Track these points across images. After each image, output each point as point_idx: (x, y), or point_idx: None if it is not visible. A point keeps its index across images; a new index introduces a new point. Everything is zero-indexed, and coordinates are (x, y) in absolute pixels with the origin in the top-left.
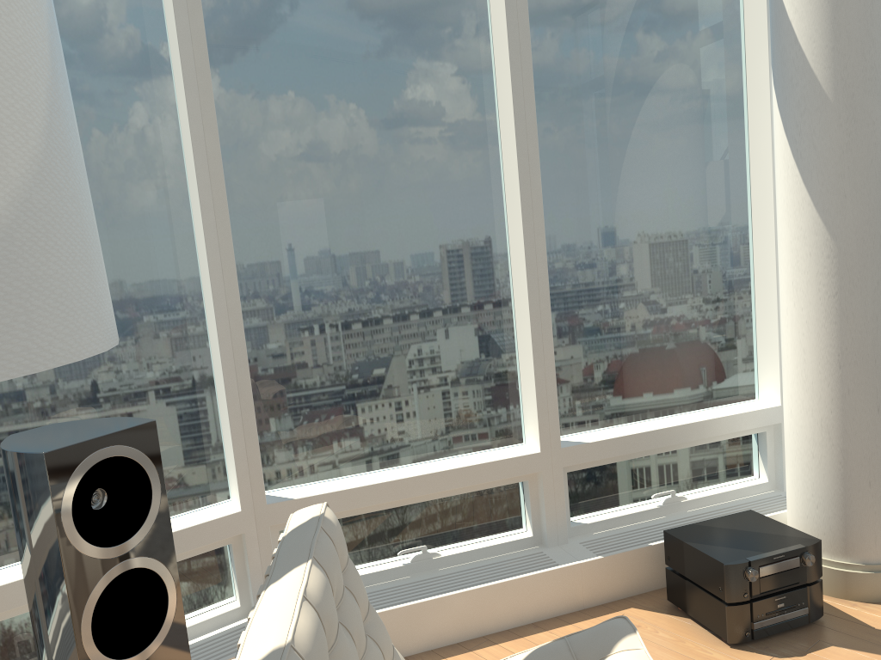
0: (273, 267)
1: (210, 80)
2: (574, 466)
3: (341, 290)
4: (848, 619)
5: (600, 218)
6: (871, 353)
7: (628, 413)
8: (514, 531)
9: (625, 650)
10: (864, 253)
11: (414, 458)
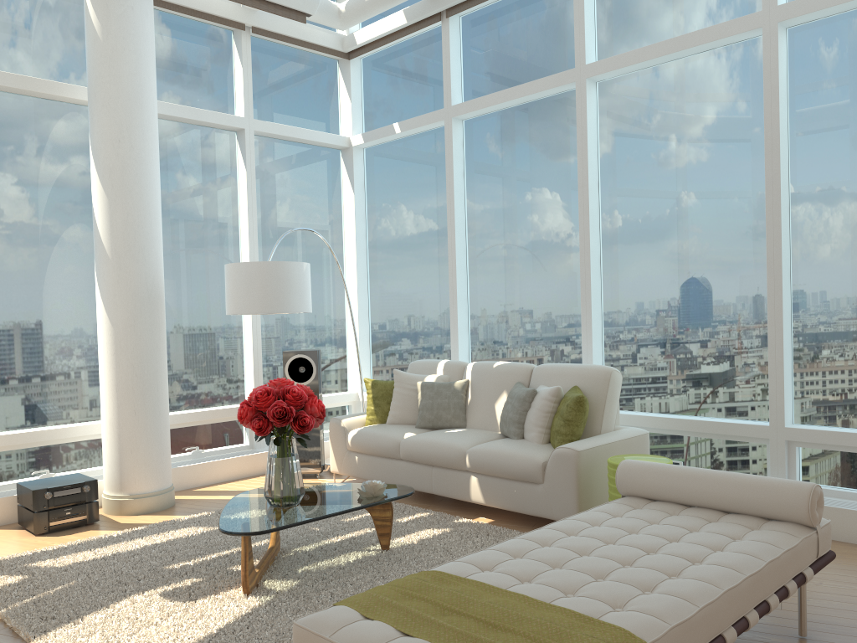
0: None
1: None
2: None
3: None
4: (112, 521)
5: (2, 308)
6: (131, 384)
7: (19, 423)
8: None
9: None
10: (126, 334)
11: None
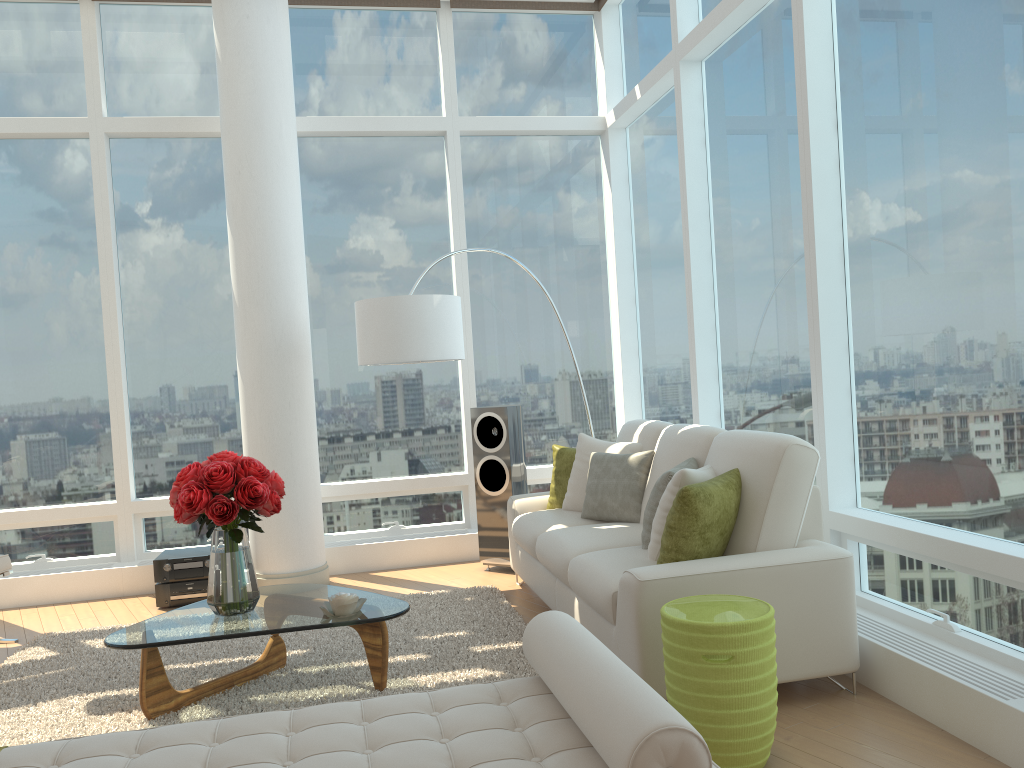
0: None
1: None
2: (146, 514)
3: (2, 401)
4: None
5: (176, 365)
6: (260, 448)
7: None
8: (109, 553)
9: None
10: (254, 391)
11: (45, 502)
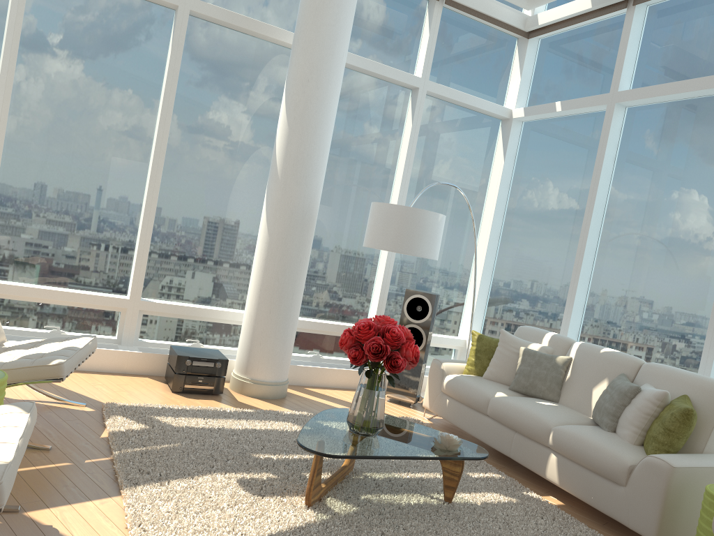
0: (20, 178)
1: (11, 90)
2: (147, 312)
3: (51, 197)
4: (232, 397)
5: (193, 203)
6: (272, 287)
7: (186, 298)
8: (109, 335)
9: (83, 338)
10: (278, 245)
11: (67, 285)
